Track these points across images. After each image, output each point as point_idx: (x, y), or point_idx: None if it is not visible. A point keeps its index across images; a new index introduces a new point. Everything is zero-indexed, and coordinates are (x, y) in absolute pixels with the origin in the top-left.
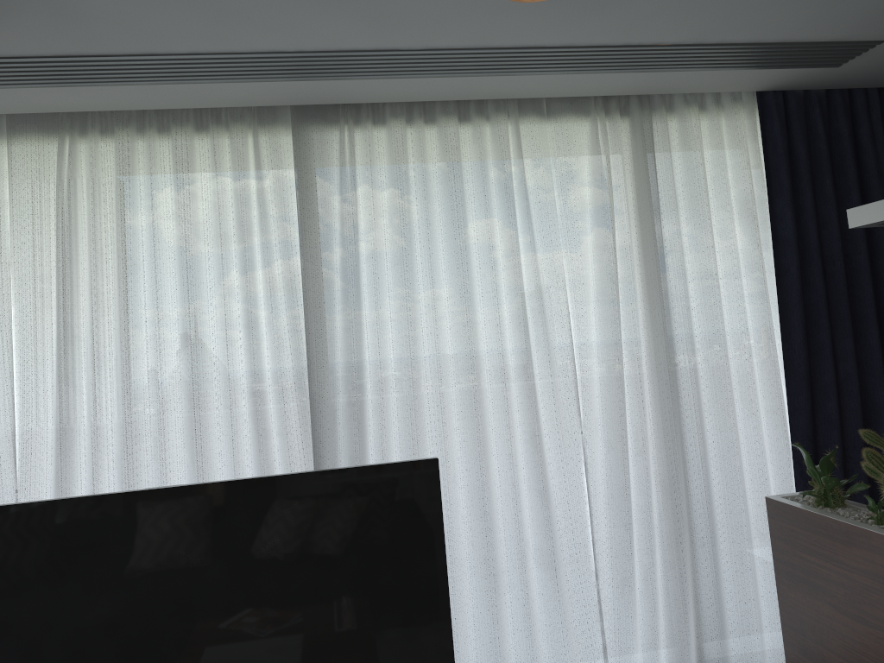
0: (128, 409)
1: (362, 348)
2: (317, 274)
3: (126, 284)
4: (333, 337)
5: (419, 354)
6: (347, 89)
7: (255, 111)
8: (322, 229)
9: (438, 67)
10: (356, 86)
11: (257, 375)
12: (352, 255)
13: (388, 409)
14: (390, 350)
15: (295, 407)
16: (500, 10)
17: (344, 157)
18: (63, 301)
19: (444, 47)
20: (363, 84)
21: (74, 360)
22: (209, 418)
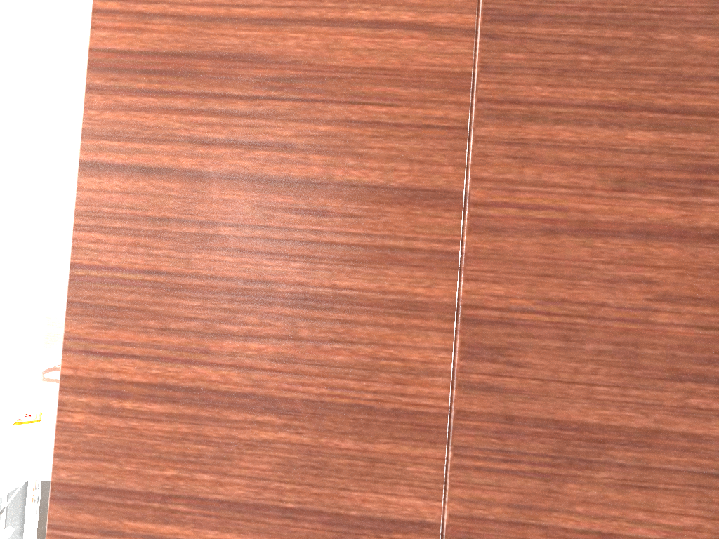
0: None
1: (34, 200)
2: (18, 160)
3: None
4: (24, 192)
5: (60, 207)
6: (25, 70)
7: (2, 75)
8: (24, 138)
9: (48, 65)
10: (27, 69)
11: None
12: (32, 153)
13: (42, 232)
14: (51, 203)
15: (2, 223)
16: (26, 46)
17: (38, 103)
18: None
19: (32, 57)
20: (28, 69)
21: None
22: None
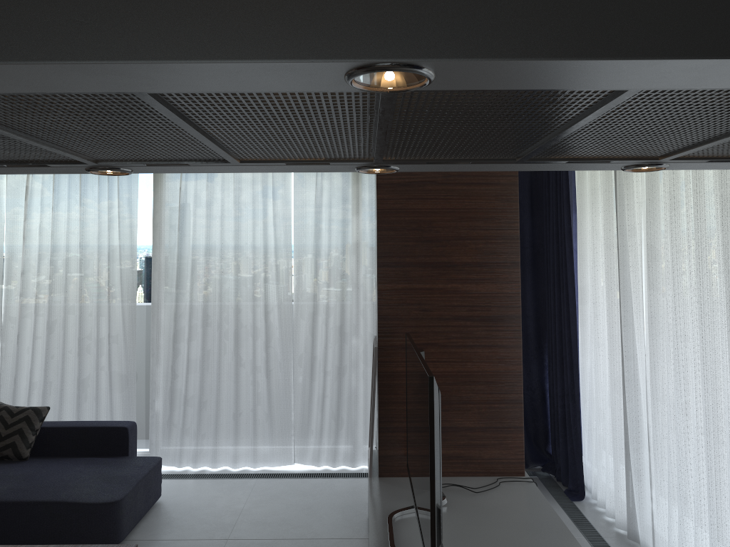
0: (672, 314)
1: None
2: None
3: (670, 218)
4: None
5: None
6: None
7: None
8: None
9: None
10: None
11: (727, 303)
12: None
13: None
14: None
15: None
16: None
17: None
18: (646, 230)
19: None
20: None
21: (659, 272)
22: (715, 334)
